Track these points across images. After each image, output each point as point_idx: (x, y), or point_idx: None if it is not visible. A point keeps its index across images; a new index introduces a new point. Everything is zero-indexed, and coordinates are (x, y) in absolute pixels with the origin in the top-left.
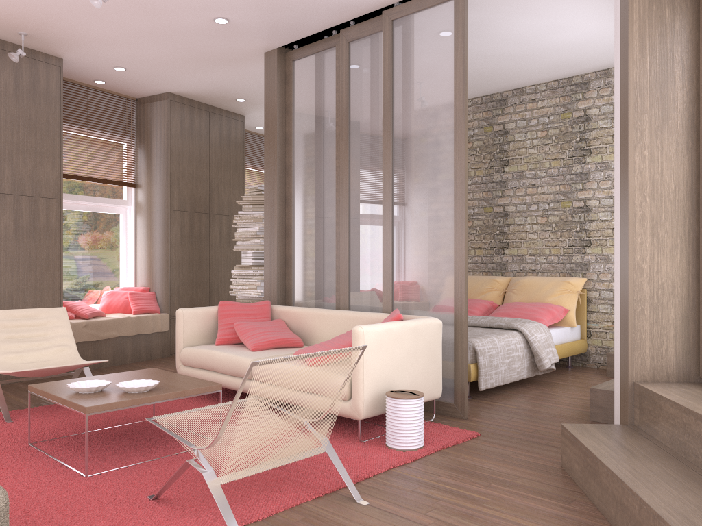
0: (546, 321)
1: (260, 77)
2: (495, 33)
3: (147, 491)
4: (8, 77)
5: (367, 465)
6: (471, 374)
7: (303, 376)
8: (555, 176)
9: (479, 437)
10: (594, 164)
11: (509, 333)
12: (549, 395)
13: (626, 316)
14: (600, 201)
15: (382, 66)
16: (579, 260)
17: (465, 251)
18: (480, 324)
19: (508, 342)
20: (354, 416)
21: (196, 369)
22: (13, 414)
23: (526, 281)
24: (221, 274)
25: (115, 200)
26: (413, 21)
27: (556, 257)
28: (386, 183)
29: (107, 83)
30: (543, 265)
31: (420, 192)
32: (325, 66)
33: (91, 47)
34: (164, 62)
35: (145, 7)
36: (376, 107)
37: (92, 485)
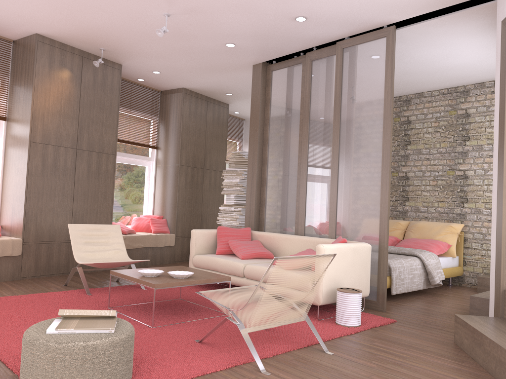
0: (435, 252)
1: (245, 80)
2: (409, 57)
3: (193, 337)
4: (90, 76)
5: (327, 333)
6: (387, 283)
7: (280, 275)
8: (443, 153)
9: (396, 323)
10: (471, 146)
11: (411, 258)
12: (438, 301)
13: (500, 246)
14: (475, 172)
15: (334, 77)
16: (459, 211)
17: (388, 200)
18: (390, 251)
19: (411, 263)
20: (315, 302)
21: (203, 269)
22: (90, 291)
23: (420, 224)
24: (209, 210)
25: (144, 157)
26: (357, 49)
27: (442, 209)
28: (334, 153)
29: (145, 80)
30: (433, 214)
31: (358, 160)
32: (294, 75)
33: (142, 58)
34: (186, 69)
35: (184, 35)
36: (329, 103)
37: (158, 332)
